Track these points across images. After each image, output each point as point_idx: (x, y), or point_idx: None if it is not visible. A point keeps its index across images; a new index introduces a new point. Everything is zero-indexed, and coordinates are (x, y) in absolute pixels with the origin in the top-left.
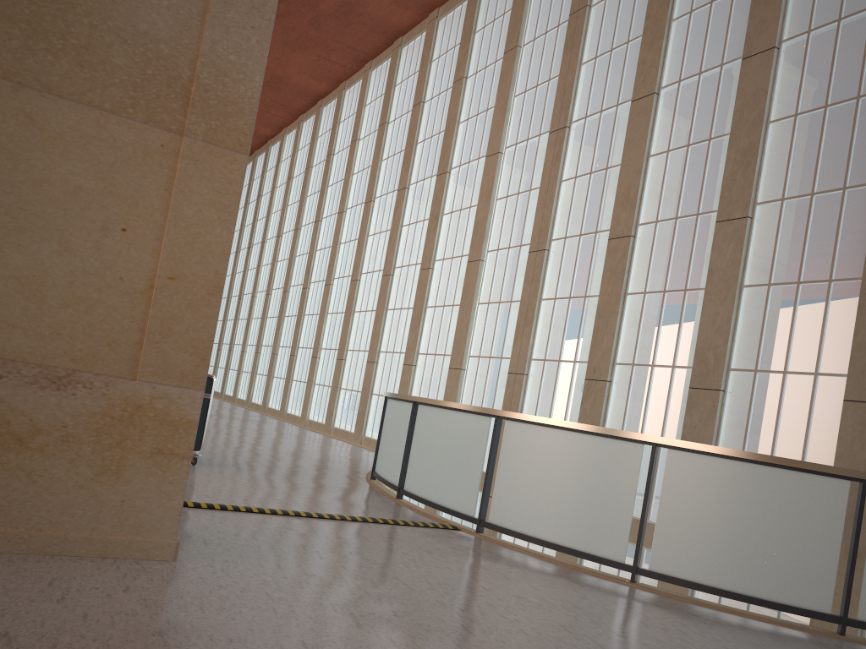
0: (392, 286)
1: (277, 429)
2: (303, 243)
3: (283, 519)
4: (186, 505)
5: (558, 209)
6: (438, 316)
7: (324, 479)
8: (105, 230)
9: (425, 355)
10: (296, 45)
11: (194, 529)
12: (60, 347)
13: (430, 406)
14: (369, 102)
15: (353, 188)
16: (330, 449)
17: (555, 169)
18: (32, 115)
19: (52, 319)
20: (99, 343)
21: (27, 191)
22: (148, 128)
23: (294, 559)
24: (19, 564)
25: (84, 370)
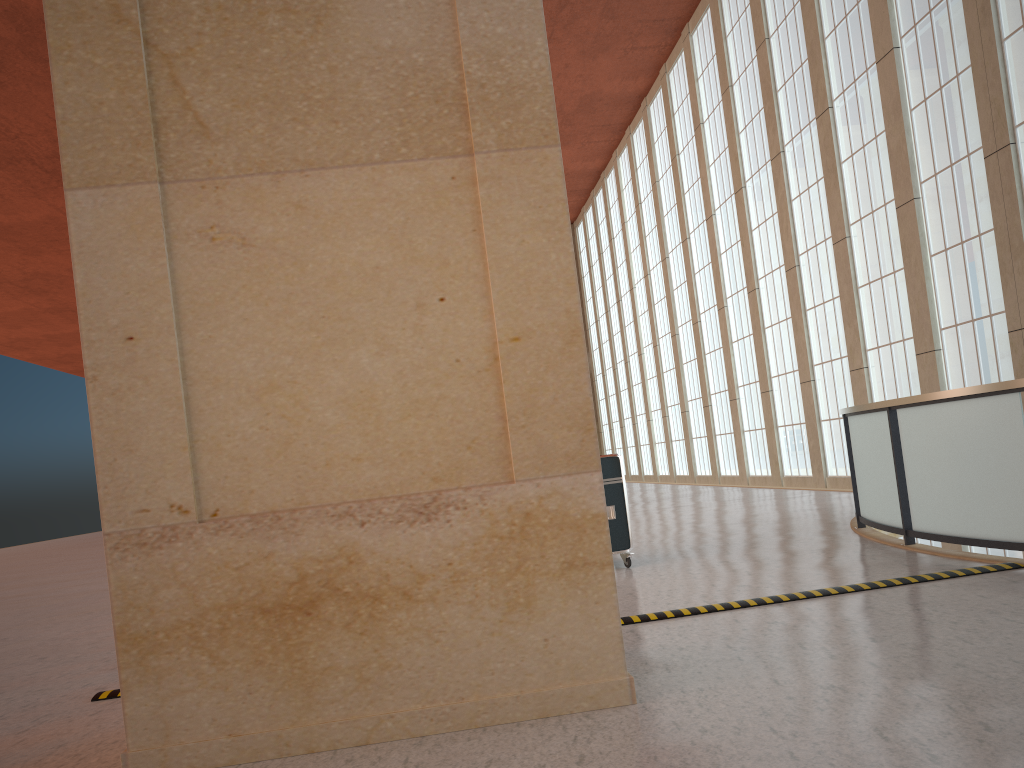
0: (803, 280)
1: (716, 498)
2: (676, 272)
3: (760, 611)
4: (631, 622)
5: (1011, 82)
6: (877, 294)
7: (795, 544)
8: (420, 308)
9: (876, 349)
10: (595, 49)
11: (649, 652)
12: (415, 468)
13: (914, 406)
14: (701, 73)
15: (715, 182)
16: (789, 503)
17: (986, 29)
18: (301, 203)
19: (396, 436)
20: (457, 449)
21: (323, 294)
22: (430, 163)
23: (795, 667)
24: (447, 749)
25: (451, 488)
